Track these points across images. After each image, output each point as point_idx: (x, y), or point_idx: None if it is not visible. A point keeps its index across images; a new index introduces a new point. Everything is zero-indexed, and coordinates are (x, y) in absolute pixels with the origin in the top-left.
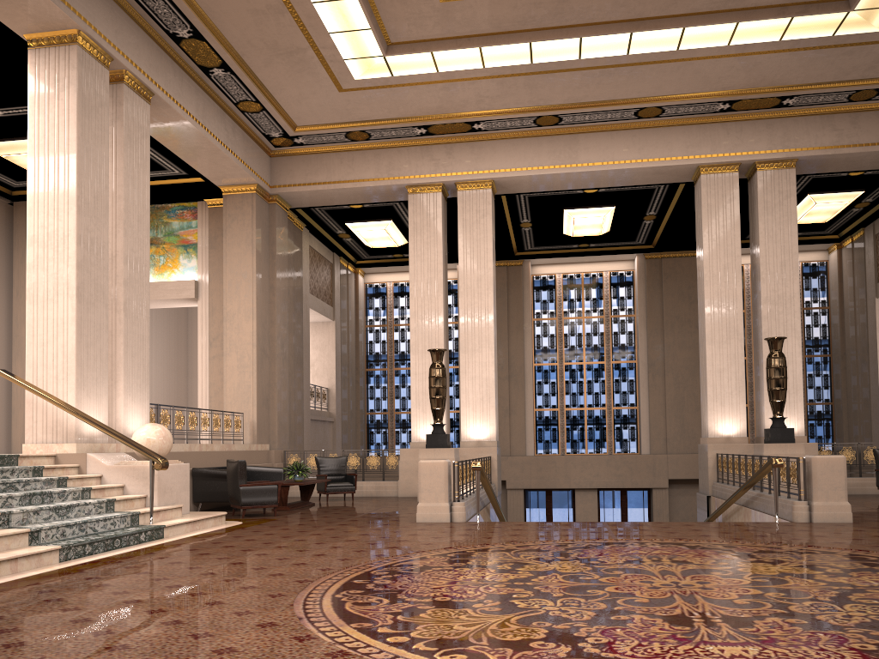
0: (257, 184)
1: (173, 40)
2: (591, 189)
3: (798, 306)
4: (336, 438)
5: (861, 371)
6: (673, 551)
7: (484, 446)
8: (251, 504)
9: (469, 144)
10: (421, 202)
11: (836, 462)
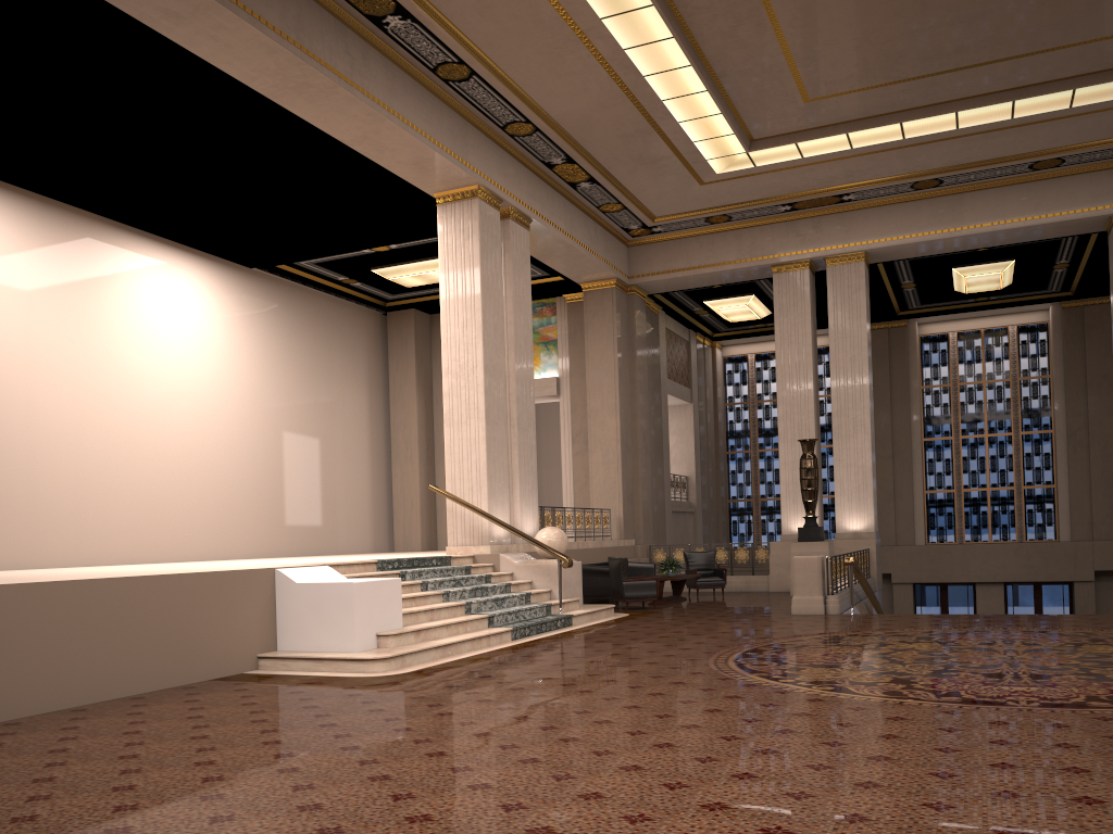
0: (617, 277)
1: (547, 167)
2: (981, 248)
3: None
4: (696, 529)
5: None
6: (1030, 637)
7: (861, 538)
8: (633, 597)
9: (838, 215)
10: (787, 281)
11: None
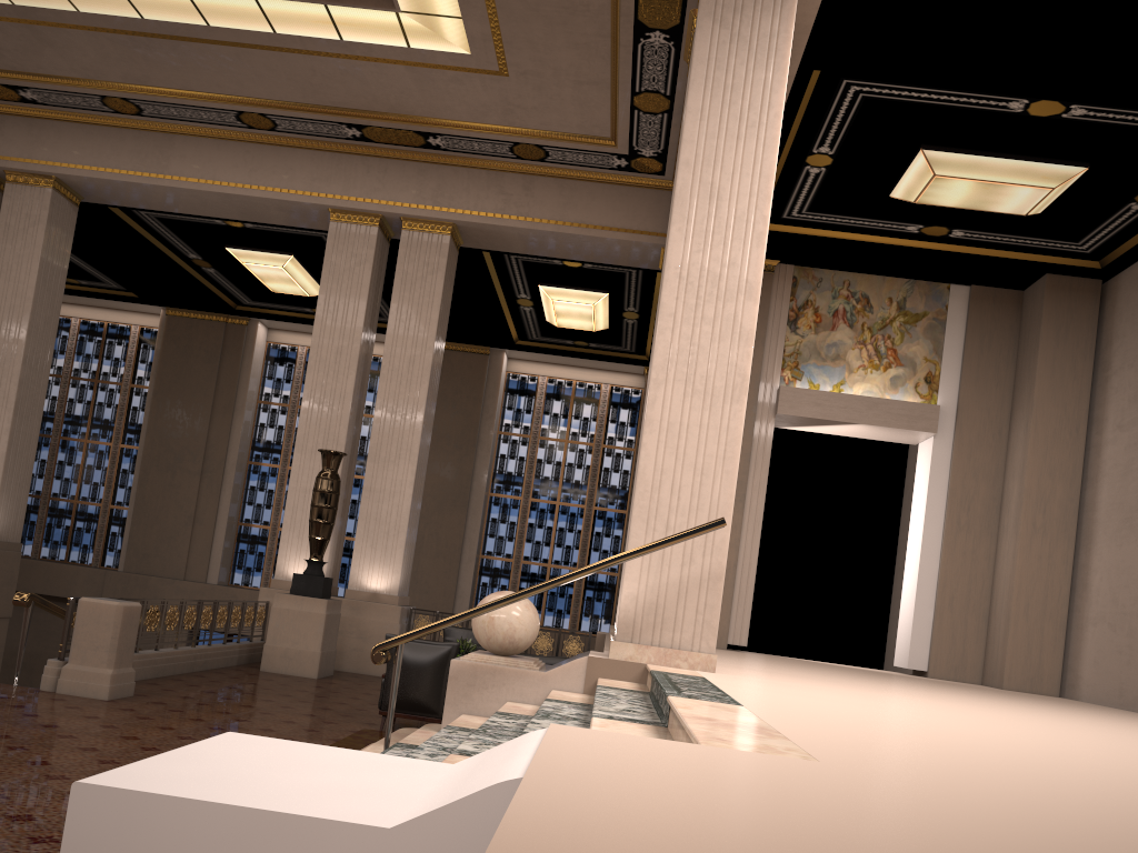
0: None
1: None
2: (217, 218)
3: (421, 420)
4: None
5: None
6: None
7: None
8: None
9: (27, 120)
10: None
11: (105, 611)
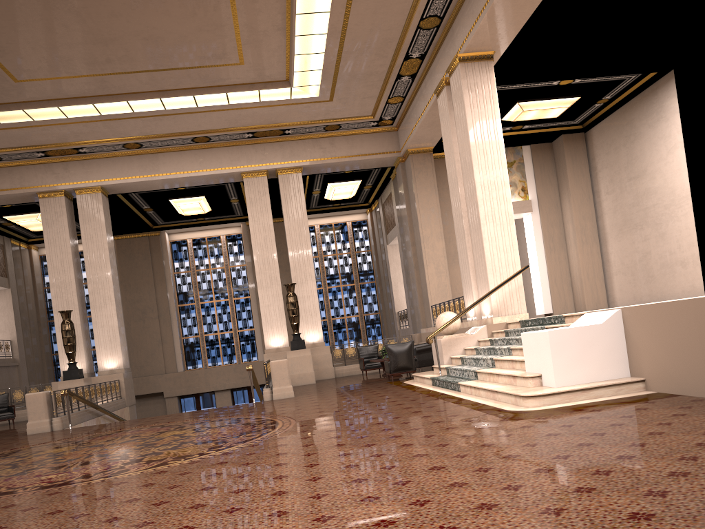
0: None
1: None
2: (177, 188)
3: (312, 260)
4: (21, 377)
5: (387, 292)
6: (147, 430)
7: (115, 373)
8: None
9: (80, 162)
10: (50, 203)
11: (282, 363)
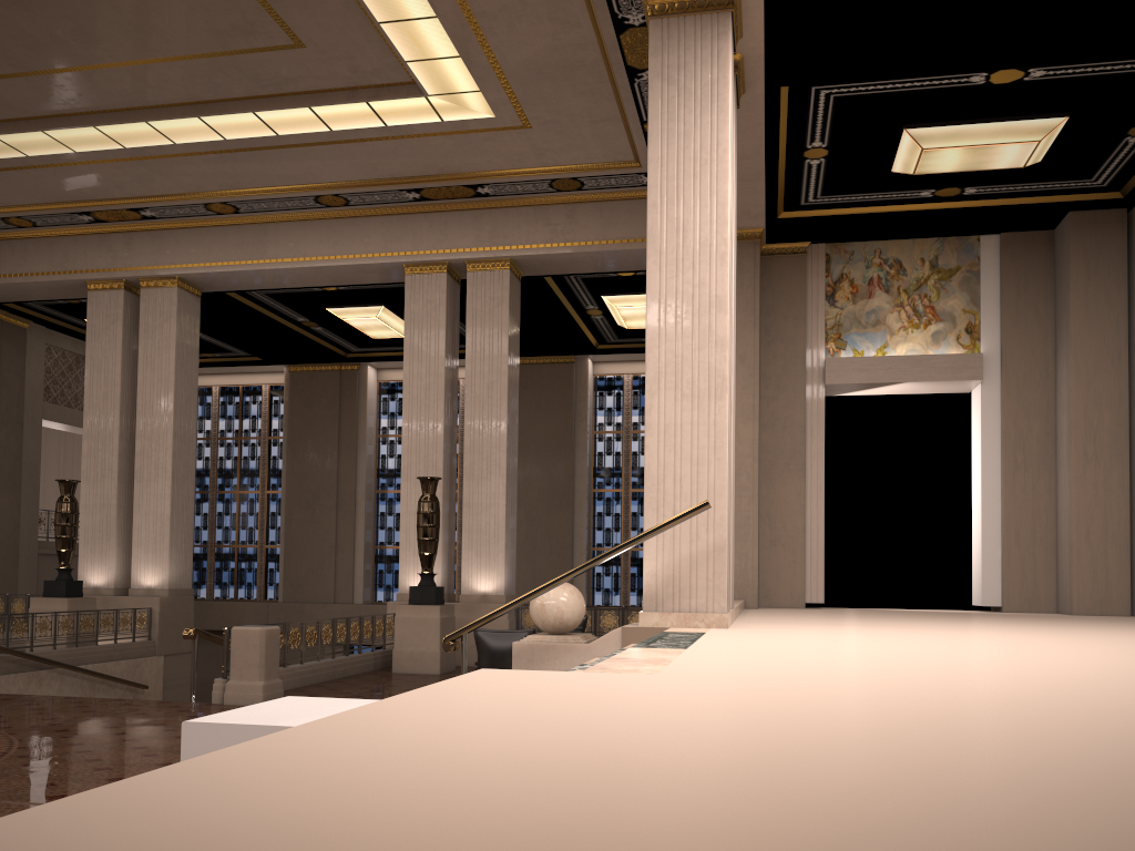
0: None
1: None
2: (313, 287)
3: (505, 438)
4: None
5: None
6: None
7: (155, 595)
8: None
9: (150, 233)
10: (102, 301)
11: (252, 636)
